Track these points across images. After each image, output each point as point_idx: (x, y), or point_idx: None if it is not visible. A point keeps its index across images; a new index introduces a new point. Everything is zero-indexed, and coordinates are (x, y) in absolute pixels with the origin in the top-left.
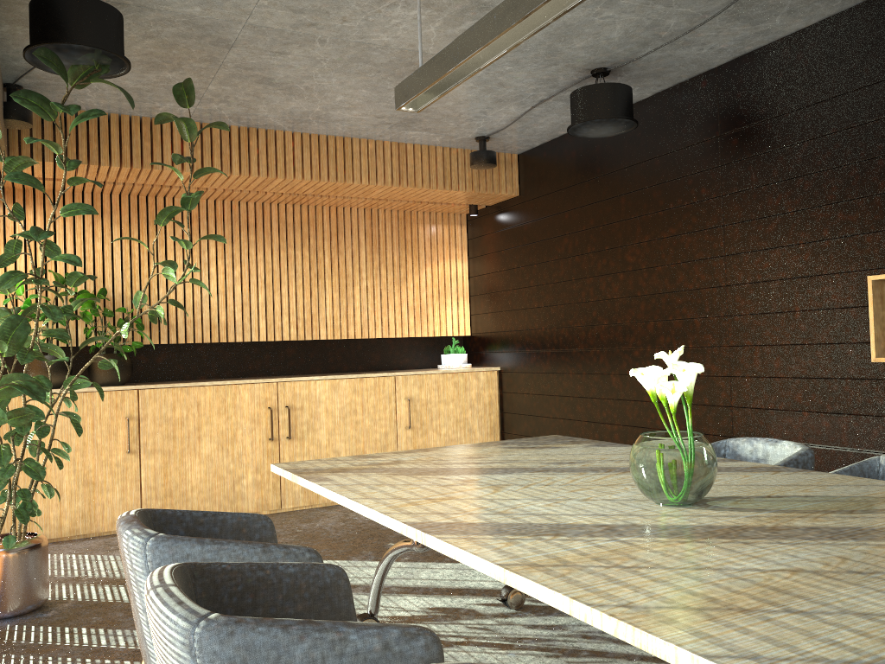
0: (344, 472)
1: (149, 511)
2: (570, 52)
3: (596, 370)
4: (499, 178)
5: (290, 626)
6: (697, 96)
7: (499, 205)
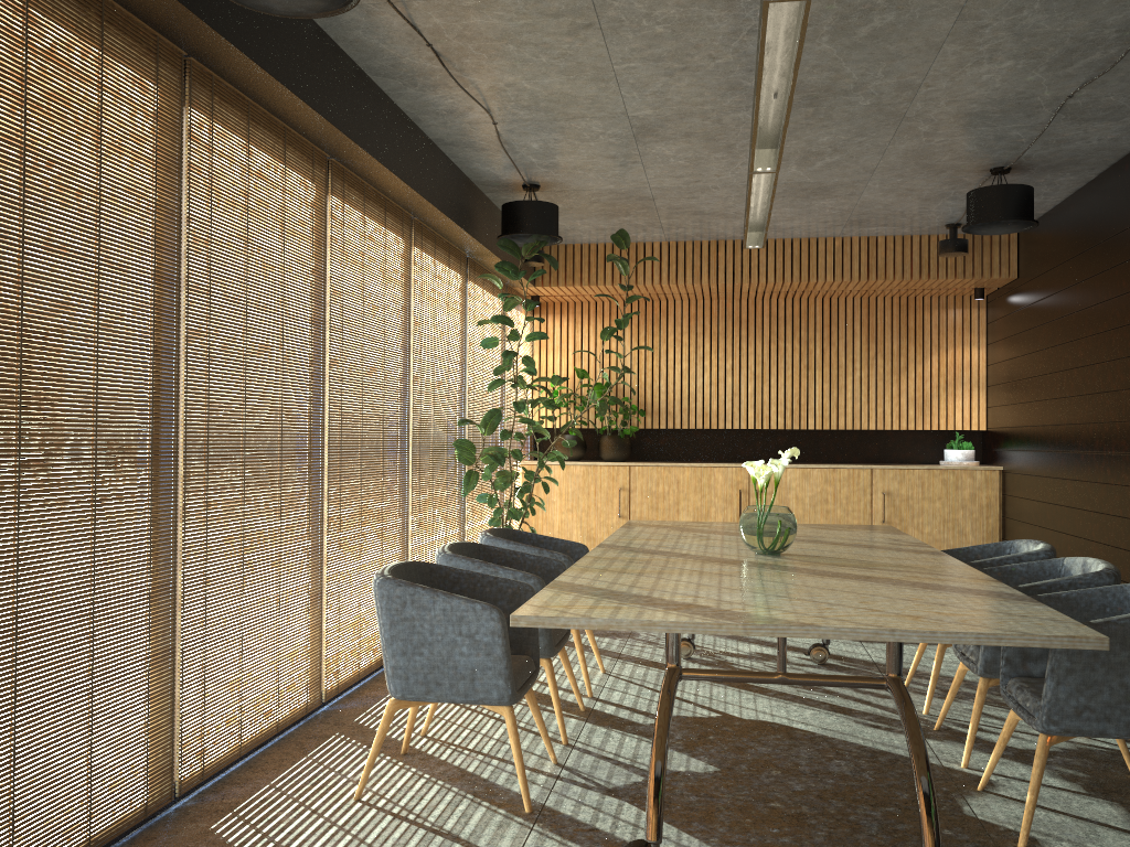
0: (653, 526)
1: (511, 530)
2: (944, 163)
3: (1058, 474)
4: (991, 261)
5: (475, 562)
6: (1122, 180)
7: (1006, 287)
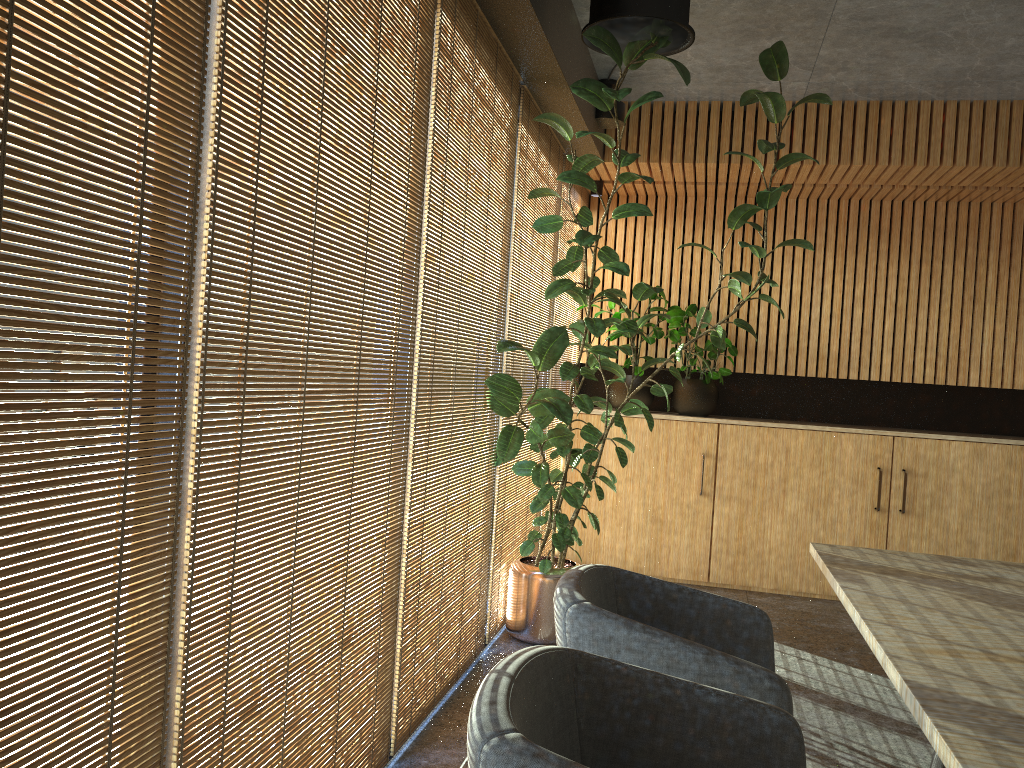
0: (896, 576)
1: (611, 570)
2: None
3: None
4: None
5: None
6: None
7: None
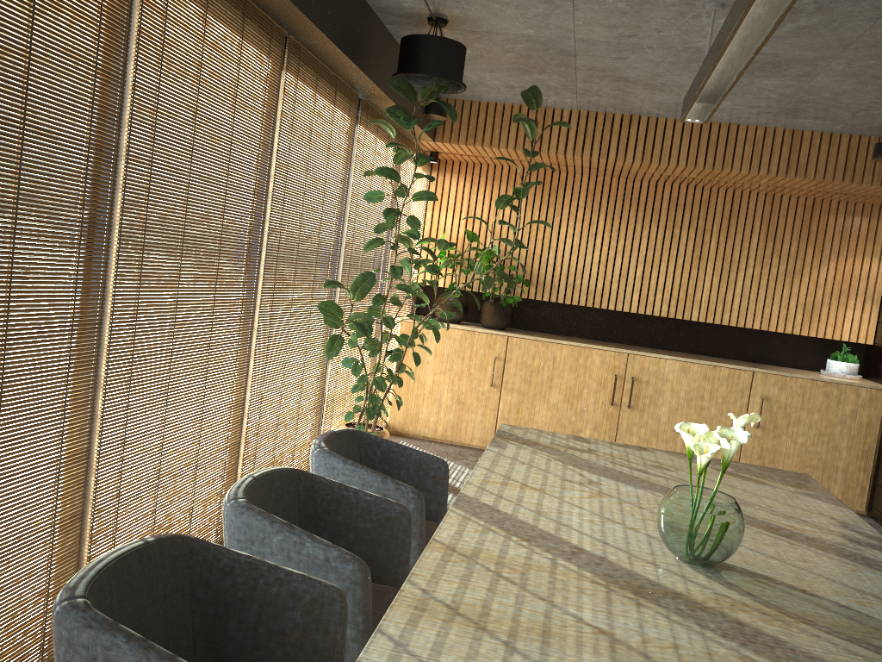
0: (528, 446)
1: (358, 432)
2: None
3: None
4: None
5: (275, 522)
6: None
7: None
